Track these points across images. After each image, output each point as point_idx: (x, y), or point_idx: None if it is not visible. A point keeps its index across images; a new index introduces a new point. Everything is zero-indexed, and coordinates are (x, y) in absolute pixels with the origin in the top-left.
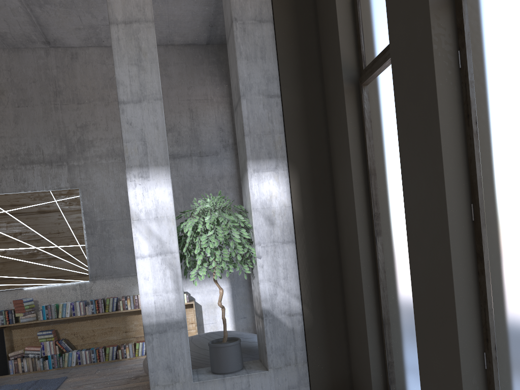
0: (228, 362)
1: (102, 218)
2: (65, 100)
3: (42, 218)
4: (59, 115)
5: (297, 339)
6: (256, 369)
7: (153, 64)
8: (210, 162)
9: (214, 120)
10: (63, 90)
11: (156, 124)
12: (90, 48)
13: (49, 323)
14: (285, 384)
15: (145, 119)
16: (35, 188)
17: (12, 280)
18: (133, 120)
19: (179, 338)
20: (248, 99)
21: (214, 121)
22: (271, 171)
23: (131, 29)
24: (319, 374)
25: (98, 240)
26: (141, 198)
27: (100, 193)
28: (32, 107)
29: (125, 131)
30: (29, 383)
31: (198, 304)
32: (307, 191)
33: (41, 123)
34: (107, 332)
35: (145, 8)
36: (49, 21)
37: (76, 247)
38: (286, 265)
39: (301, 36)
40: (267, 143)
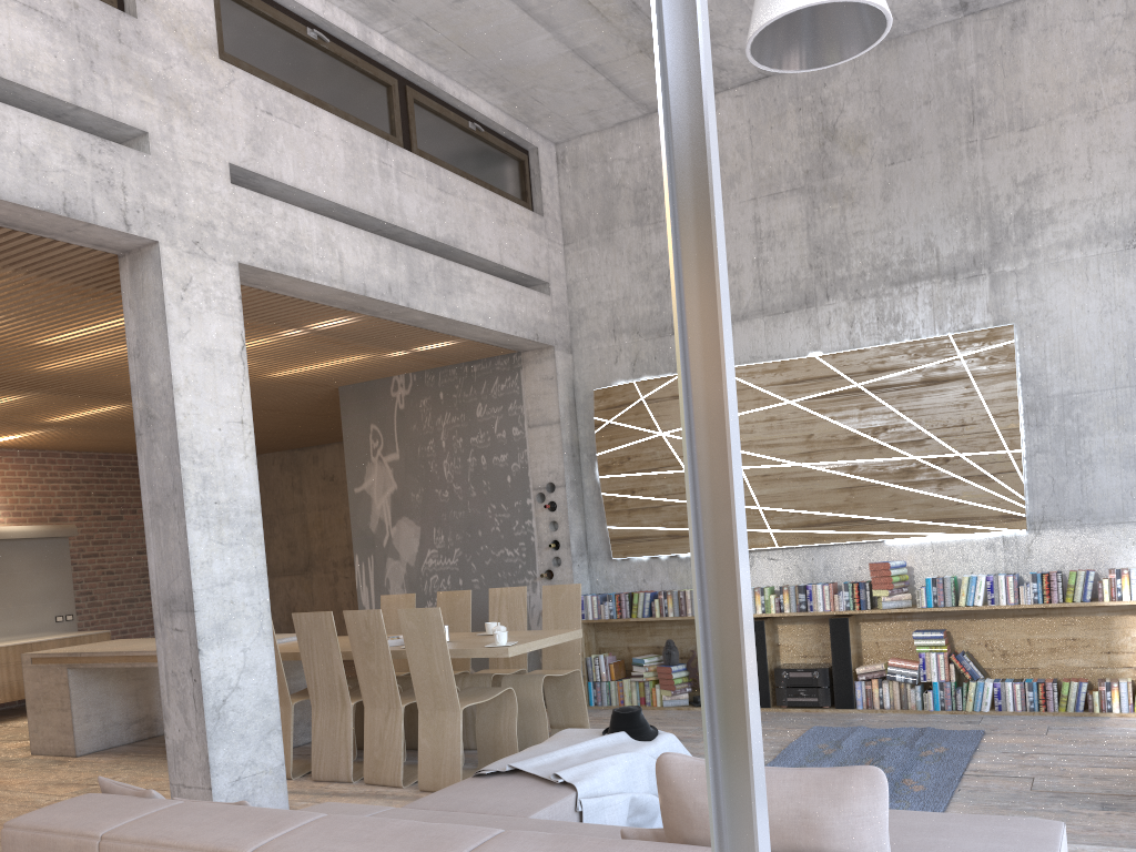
0: None
1: (1064, 387)
2: (992, 128)
3: (929, 395)
4: (976, 165)
5: None
6: None
7: None
8: None
9: None
10: (989, 105)
11: None
12: None
13: (932, 616)
14: None
15: None
16: (918, 331)
17: (866, 523)
18: None
19: None
20: None
21: None
22: None
23: None
24: None
25: (1052, 440)
26: None
27: (1062, 331)
28: (920, 159)
29: None
30: (907, 731)
31: None
32: None
33: (936, 191)
34: (1062, 649)
35: None
36: None
37: (1000, 455)
38: None
39: None
40: None
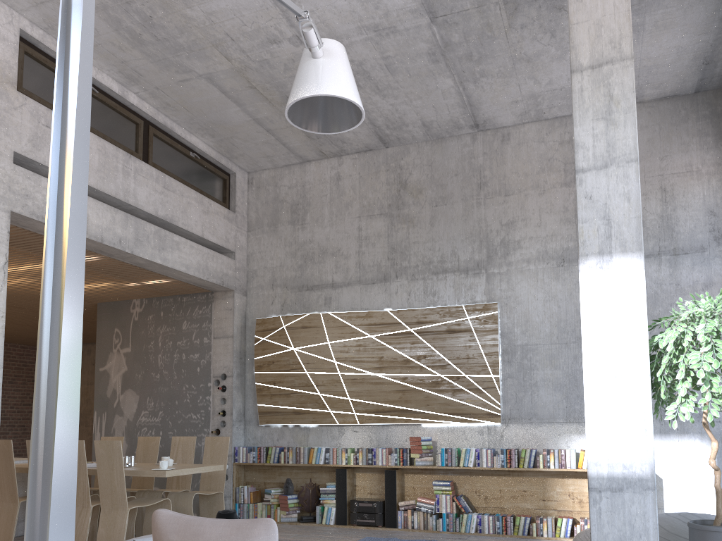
0: None
1: (523, 341)
2: (490, 192)
3: (450, 339)
4: (481, 212)
5: None
6: None
7: (628, 114)
8: (690, 263)
9: (701, 200)
10: (489, 180)
11: (627, 194)
12: (525, 125)
13: (446, 472)
14: None
15: (611, 190)
16: (446, 301)
17: (411, 412)
18: (594, 192)
19: (642, 505)
20: None
21: (700, 202)
22: None
23: (600, 73)
24: None
25: (516, 371)
26: (598, 298)
27: (523, 309)
28: (451, 205)
29: (582, 208)
30: None
31: (656, 476)
32: None
33: (459, 223)
34: (518, 497)
35: (622, 42)
36: (482, 98)
37: (487, 377)
38: None
39: None
40: None
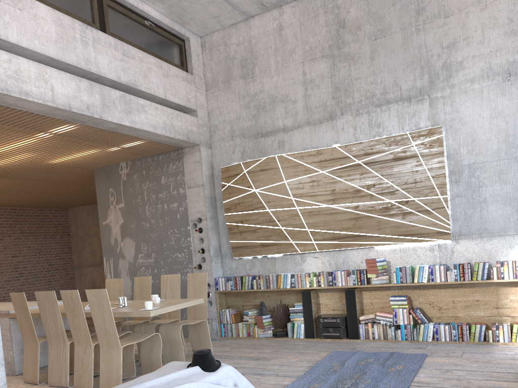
0: None
1: (470, 160)
2: (429, 17)
3: (397, 166)
4: (420, 38)
5: None
6: None
7: None
8: None
9: None
10: (427, 5)
11: None
12: None
13: (400, 288)
14: None
15: None
16: (391, 131)
17: (364, 237)
18: None
19: None
20: None
21: None
22: None
23: None
24: None
25: (464, 190)
26: None
27: (469, 129)
28: (390, 36)
29: None
30: (383, 354)
31: None
32: None
33: (399, 53)
34: (472, 306)
35: None
36: None
37: (436, 198)
38: None
39: None
40: None
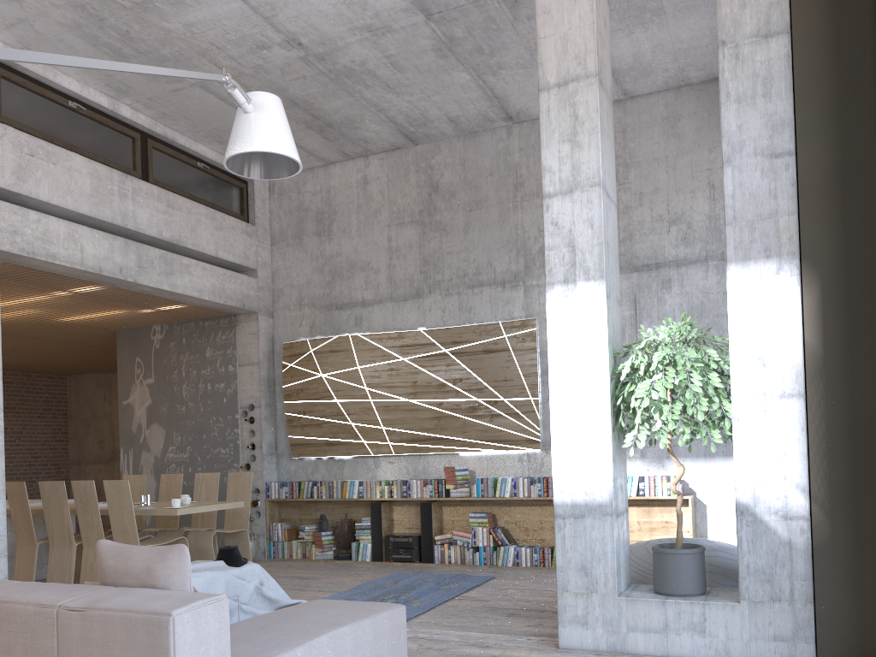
0: (676, 579)
1: None
2: (527, 194)
3: (487, 360)
4: (517, 216)
5: (797, 561)
6: (722, 599)
7: (592, 135)
8: None
9: None
10: (526, 180)
11: (590, 220)
12: None
13: (485, 504)
14: (768, 630)
15: (576, 215)
16: (482, 318)
17: (447, 440)
18: (560, 218)
19: (601, 530)
20: (735, 165)
21: None
22: (769, 279)
23: (566, 92)
24: (834, 626)
25: None
26: (563, 327)
27: None
28: (486, 209)
29: (548, 235)
30: (448, 575)
31: (700, 502)
32: (835, 310)
33: (495, 230)
34: None
35: (586, 58)
36: (507, 90)
37: (526, 400)
38: (784, 434)
39: (843, 44)
40: (764, 234)
